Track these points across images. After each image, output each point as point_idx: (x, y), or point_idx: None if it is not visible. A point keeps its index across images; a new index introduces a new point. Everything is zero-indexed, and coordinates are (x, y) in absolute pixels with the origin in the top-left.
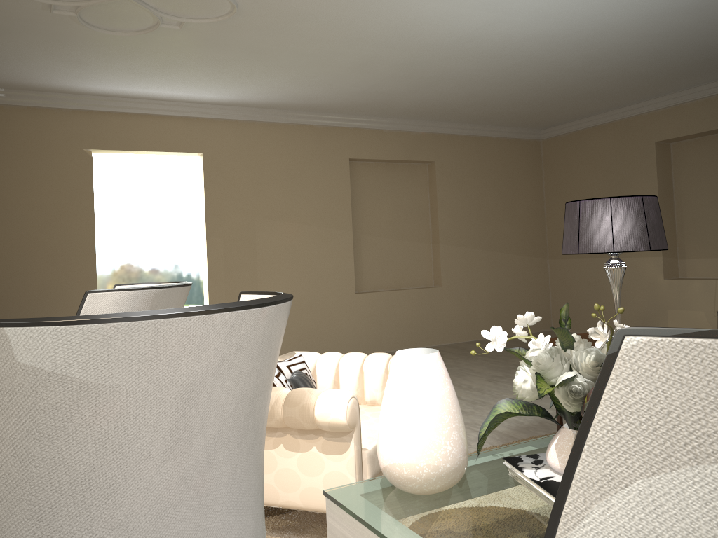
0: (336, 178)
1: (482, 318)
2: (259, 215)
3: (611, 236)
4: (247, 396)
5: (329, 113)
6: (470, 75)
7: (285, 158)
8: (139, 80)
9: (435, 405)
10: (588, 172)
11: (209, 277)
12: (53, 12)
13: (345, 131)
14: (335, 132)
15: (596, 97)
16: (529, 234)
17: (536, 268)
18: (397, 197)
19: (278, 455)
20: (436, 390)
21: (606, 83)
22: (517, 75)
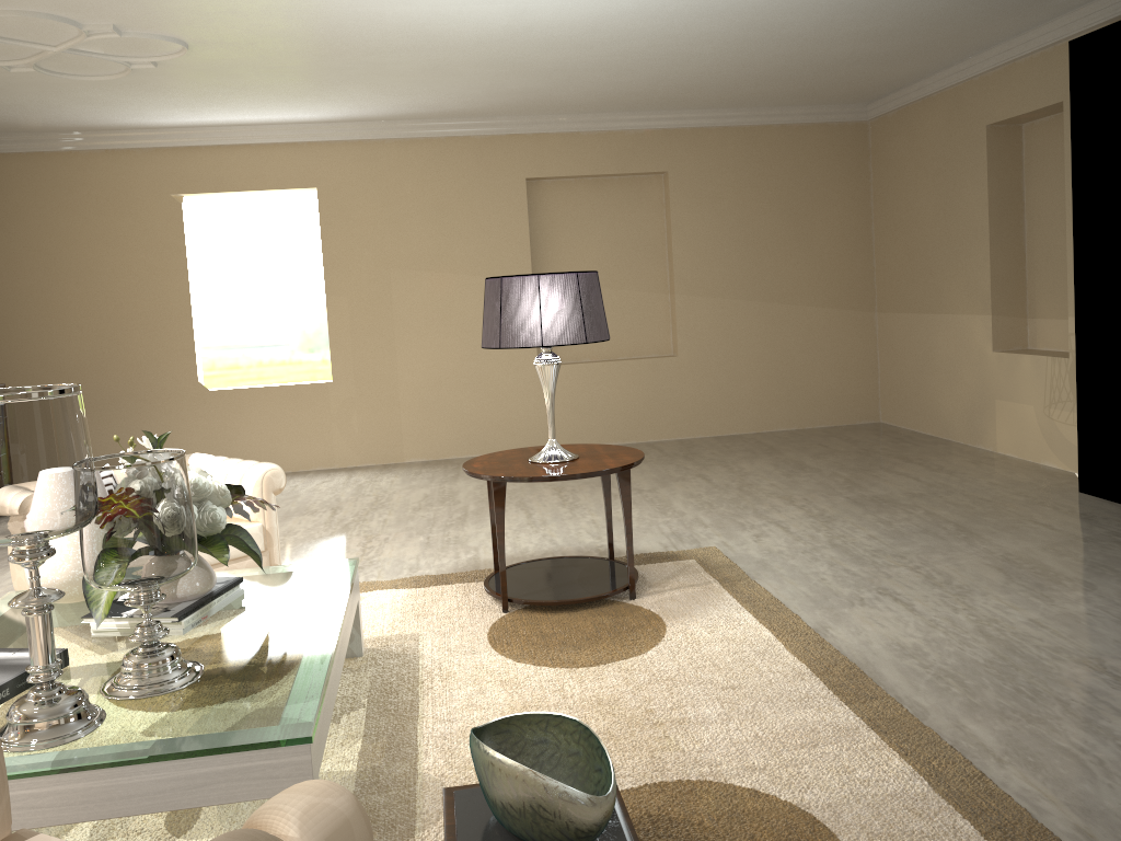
0: (506, 208)
1: (749, 402)
2: (395, 264)
3: (499, 327)
4: None
5: (493, 117)
6: (607, 61)
7: (430, 186)
8: (200, 110)
9: None
10: (917, 175)
11: (331, 345)
12: (11, 71)
13: (519, 139)
14: (504, 143)
15: (871, 61)
16: (841, 273)
17: (853, 327)
18: (611, 228)
19: None
20: None
21: (850, 46)
22: (678, 54)
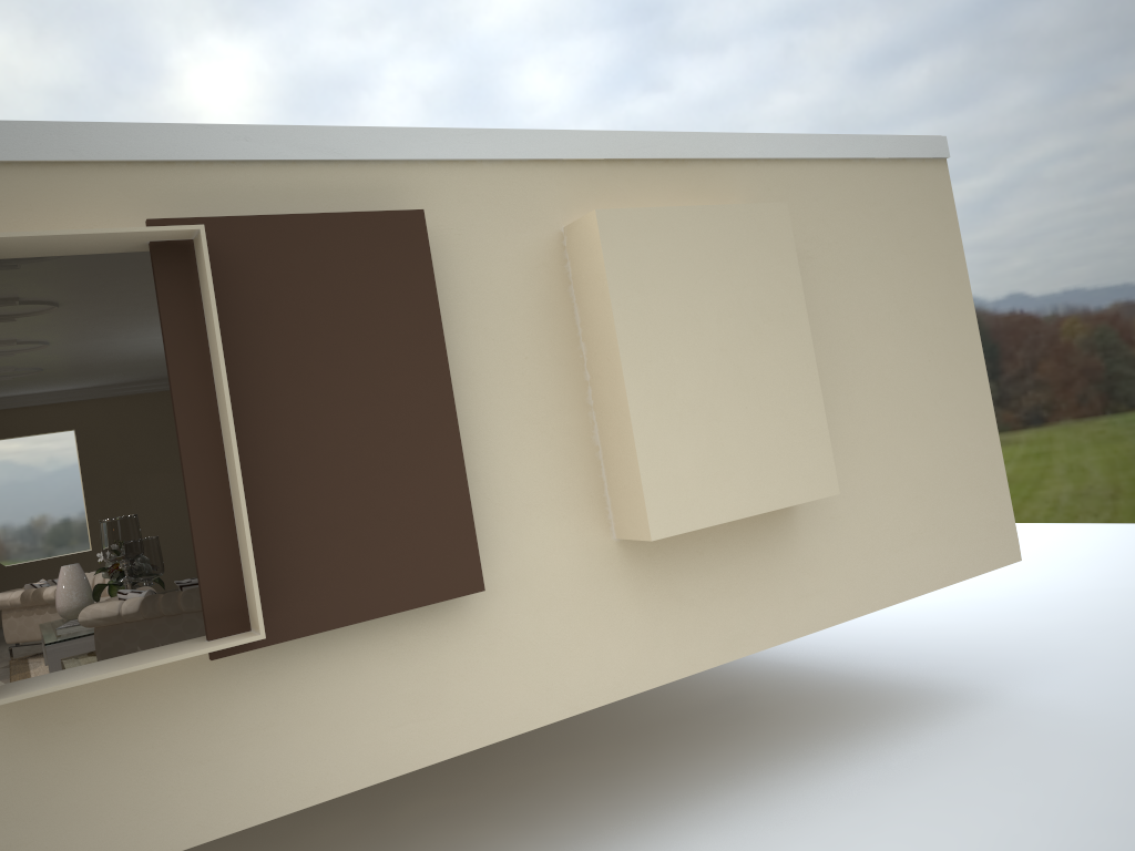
0: None
1: None
2: (130, 471)
3: None
4: None
5: None
6: None
7: (150, 421)
8: (7, 391)
9: (71, 584)
10: None
11: (90, 527)
12: None
13: None
14: None
15: None
16: None
17: None
18: None
19: (34, 617)
20: (72, 578)
21: None
22: None
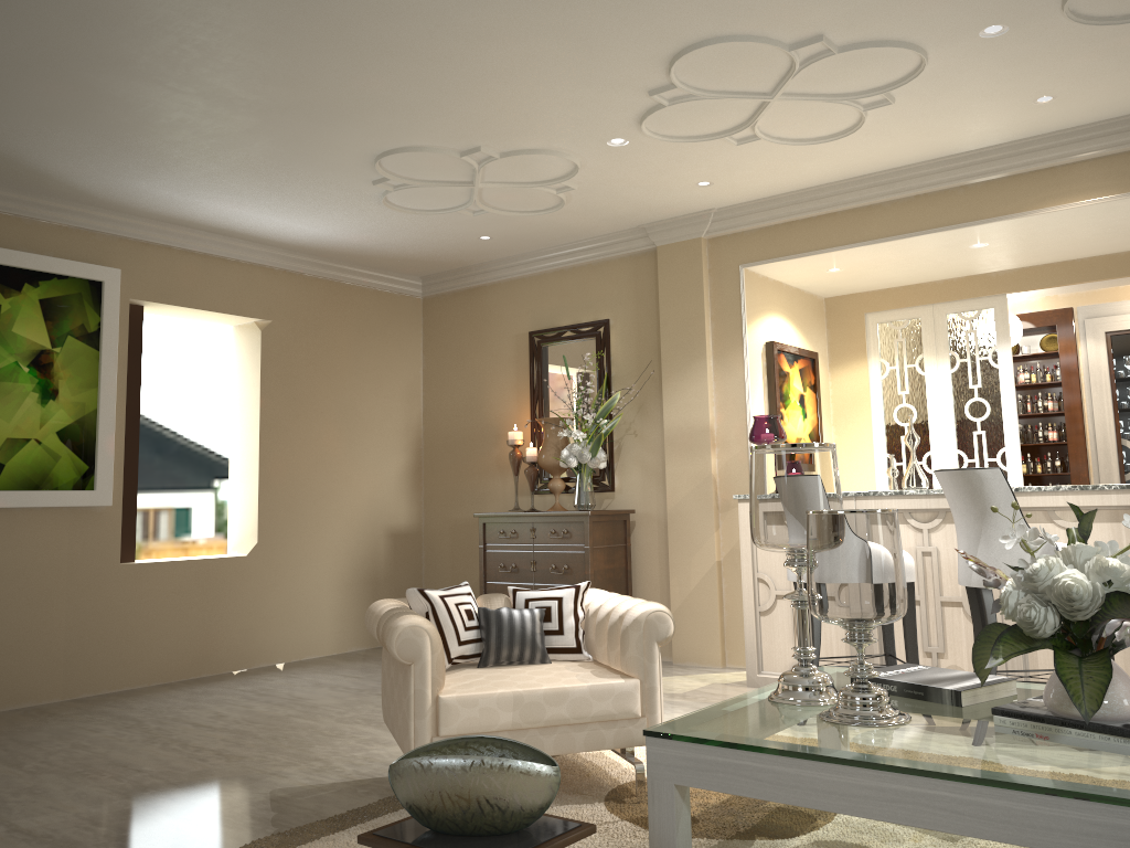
0: None
1: None
2: None
3: None
4: (950, 498)
5: None
6: None
7: None
8: None
9: None
10: None
11: None
12: None
13: None
14: None
15: None
16: None
17: None
18: None
19: None
20: None
21: None
22: None
